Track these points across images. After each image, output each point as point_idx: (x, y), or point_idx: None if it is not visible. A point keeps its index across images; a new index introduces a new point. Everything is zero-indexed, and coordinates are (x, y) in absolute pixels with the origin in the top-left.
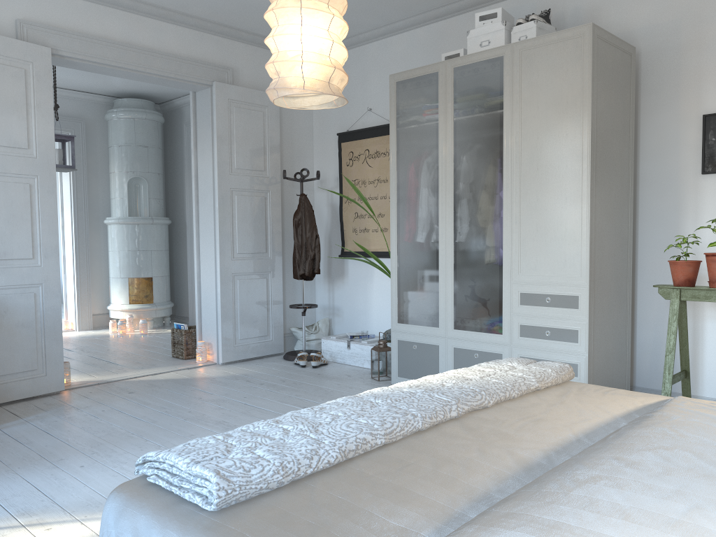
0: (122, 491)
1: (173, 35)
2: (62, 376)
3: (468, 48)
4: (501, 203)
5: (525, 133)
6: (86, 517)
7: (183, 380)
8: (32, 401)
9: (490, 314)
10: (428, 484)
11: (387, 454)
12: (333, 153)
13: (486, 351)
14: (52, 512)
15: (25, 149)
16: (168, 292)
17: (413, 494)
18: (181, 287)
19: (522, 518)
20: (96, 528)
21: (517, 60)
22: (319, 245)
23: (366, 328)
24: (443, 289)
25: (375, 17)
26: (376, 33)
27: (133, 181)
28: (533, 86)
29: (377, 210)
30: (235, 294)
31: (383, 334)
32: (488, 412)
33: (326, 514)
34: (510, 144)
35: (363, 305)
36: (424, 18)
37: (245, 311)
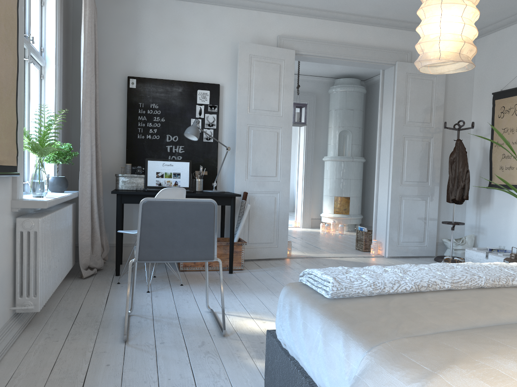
0: (288, 285)
1: (371, 33)
2: (286, 249)
3: None
4: None
5: None
6: None
7: (358, 263)
8: (268, 261)
9: None
10: (468, 311)
11: (450, 294)
12: (487, 108)
13: None
14: (267, 315)
15: (276, 112)
16: (359, 208)
17: (454, 313)
18: (369, 205)
19: (515, 329)
20: None
21: None
22: (469, 178)
23: (505, 245)
24: None
25: None
26: None
27: (342, 133)
28: None
29: None
30: (401, 210)
31: None
32: None
33: (391, 311)
34: None
35: (504, 227)
36: None
37: (407, 222)
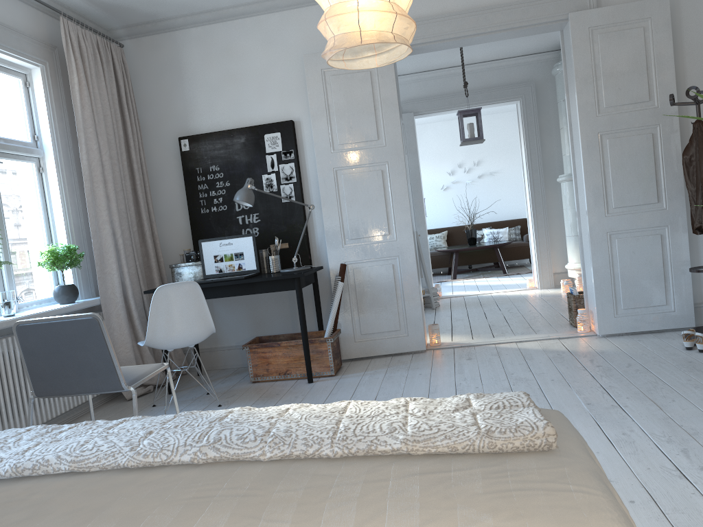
0: None
1: None
2: (422, 337)
3: None
4: None
5: None
6: None
7: (532, 351)
8: (394, 357)
9: None
10: None
11: (52, 483)
12: None
13: None
14: None
15: (376, 141)
16: None
17: None
18: None
19: None
20: None
21: None
22: None
23: None
24: None
25: None
26: None
27: None
28: None
29: None
30: (614, 256)
31: None
32: (248, 467)
33: None
34: None
35: None
36: None
37: (628, 276)
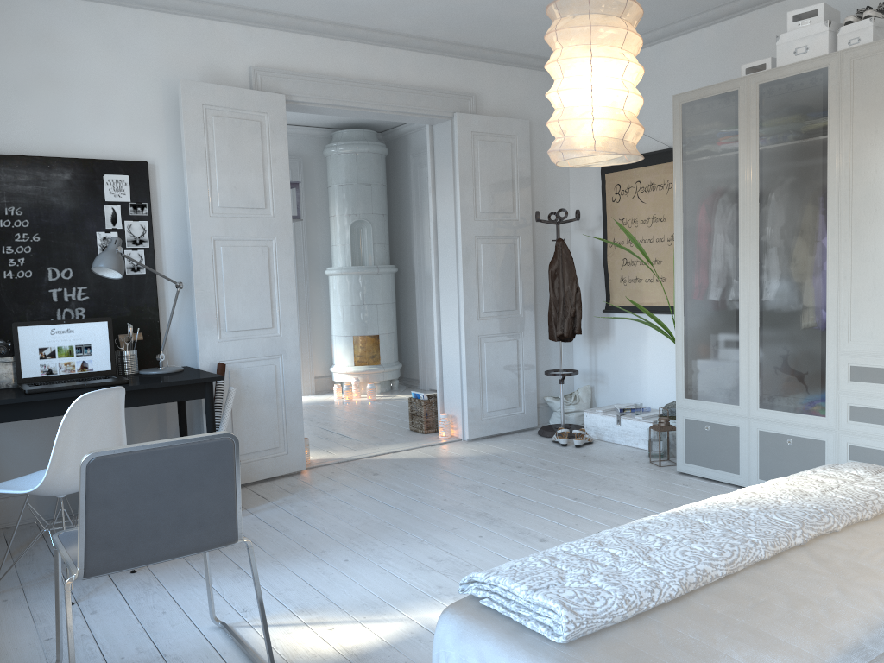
0: (456, 613)
1: (410, 63)
2: (303, 454)
3: (777, 57)
4: (813, 236)
5: (858, 164)
6: (365, 618)
7: (429, 460)
8: (275, 482)
9: (798, 380)
10: (787, 628)
11: (731, 588)
12: (594, 186)
13: (803, 436)
14: (330, 610)
15: (262, 209)
16: (395, 351)
17: (773, 639)
18: (409, 344)
19: None
20: (378, 632)
21: (847, 72)
22: (581, 300)
23: (637, 399)
24: (745, 359)
25: (650, 19)
26: (650, 38)
27: (355, 225)
28: (869, 104)
29: (651, 256)
30: (482, 360)
31: (663, 409)
32: (838, 537)
33: (682, 656)
34: (836, 179)
35: (634, 370)
36: (714, 15)
37: (493, 379)
